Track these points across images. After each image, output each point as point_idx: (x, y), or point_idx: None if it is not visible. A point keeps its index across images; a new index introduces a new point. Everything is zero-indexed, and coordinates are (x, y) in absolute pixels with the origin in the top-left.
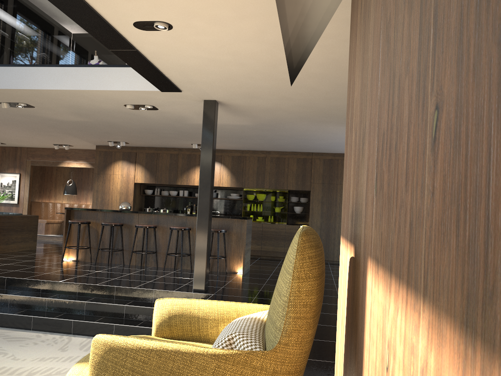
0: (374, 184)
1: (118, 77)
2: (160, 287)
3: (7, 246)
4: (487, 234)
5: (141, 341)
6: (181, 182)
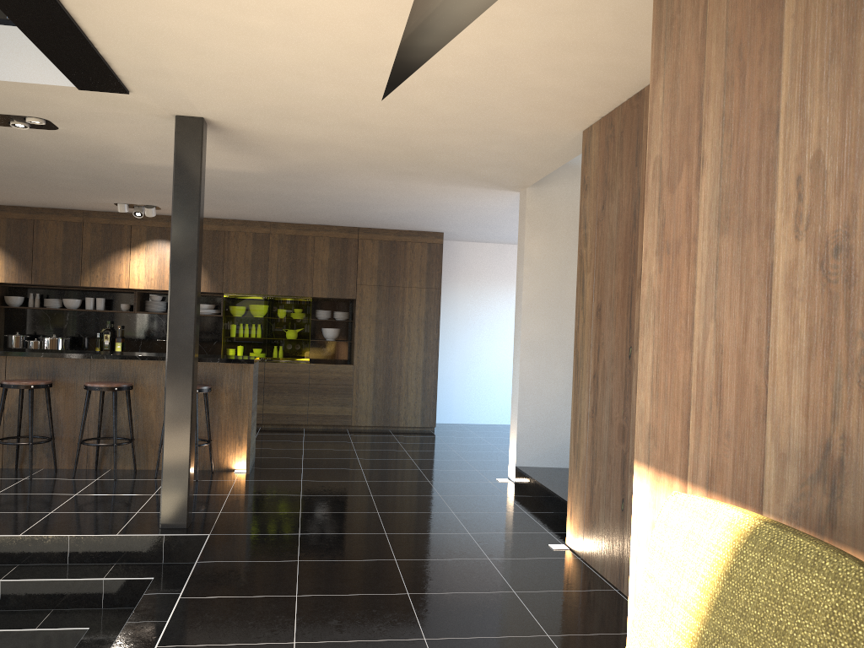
0: None
1: None
2: (82, 527)
3: None
4: None
5: None
6: (92, 281)
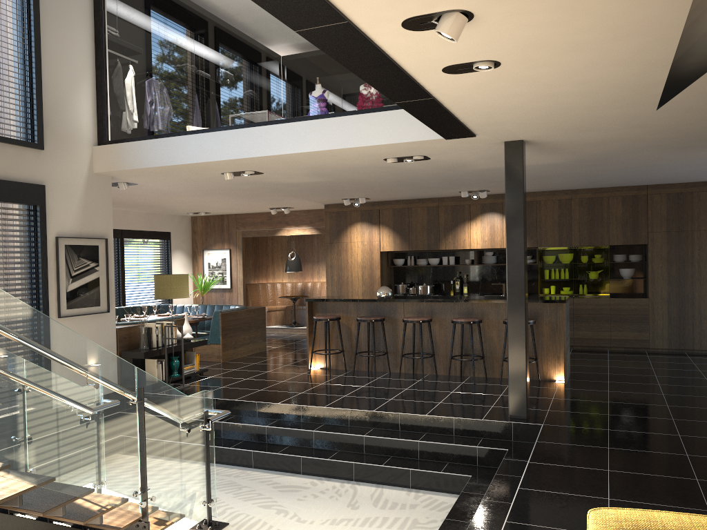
0: None
1: (381, 126)
2: (460, 413)
3: (235, 351)
4: None
5: None
6: (446, 246)
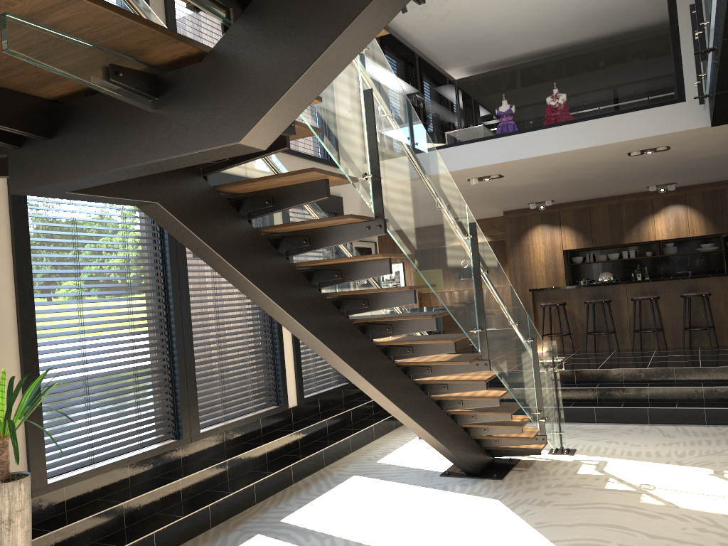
0: None
1: (646, 121)
2: None
3: None
4: None
5: None
6: (630, 239)
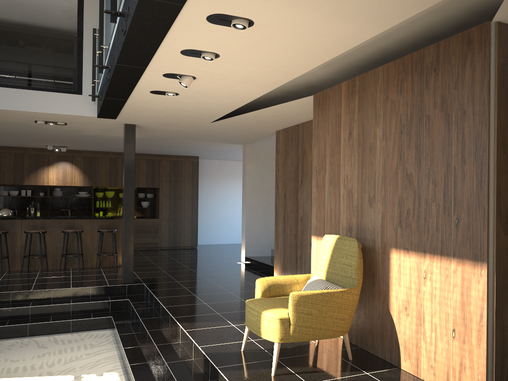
0: (396, 223)
1: (52, 101)
2: (92, 284)
3: None
4: (480, 245)
5: (312, 291)
6: (29, 182)
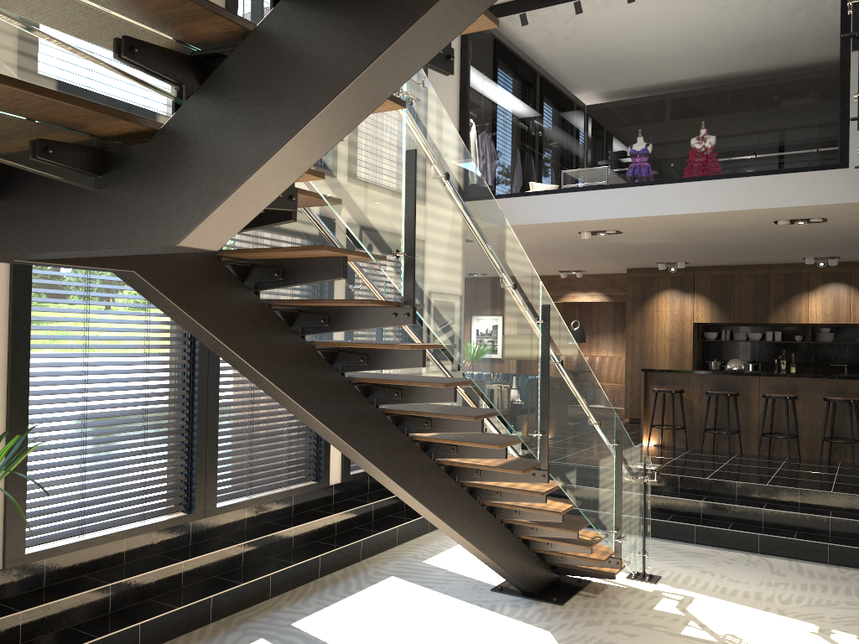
0: None
1: (797, 187)
2: None
3: None
4: None
5: None
6: (776, 319)
